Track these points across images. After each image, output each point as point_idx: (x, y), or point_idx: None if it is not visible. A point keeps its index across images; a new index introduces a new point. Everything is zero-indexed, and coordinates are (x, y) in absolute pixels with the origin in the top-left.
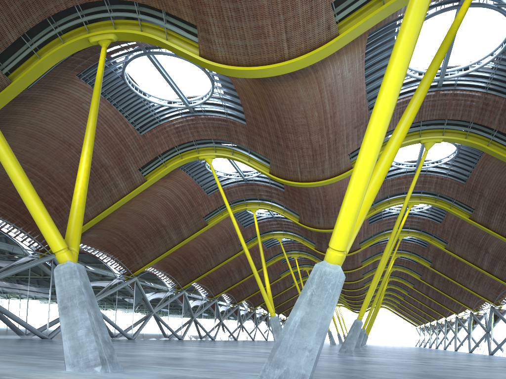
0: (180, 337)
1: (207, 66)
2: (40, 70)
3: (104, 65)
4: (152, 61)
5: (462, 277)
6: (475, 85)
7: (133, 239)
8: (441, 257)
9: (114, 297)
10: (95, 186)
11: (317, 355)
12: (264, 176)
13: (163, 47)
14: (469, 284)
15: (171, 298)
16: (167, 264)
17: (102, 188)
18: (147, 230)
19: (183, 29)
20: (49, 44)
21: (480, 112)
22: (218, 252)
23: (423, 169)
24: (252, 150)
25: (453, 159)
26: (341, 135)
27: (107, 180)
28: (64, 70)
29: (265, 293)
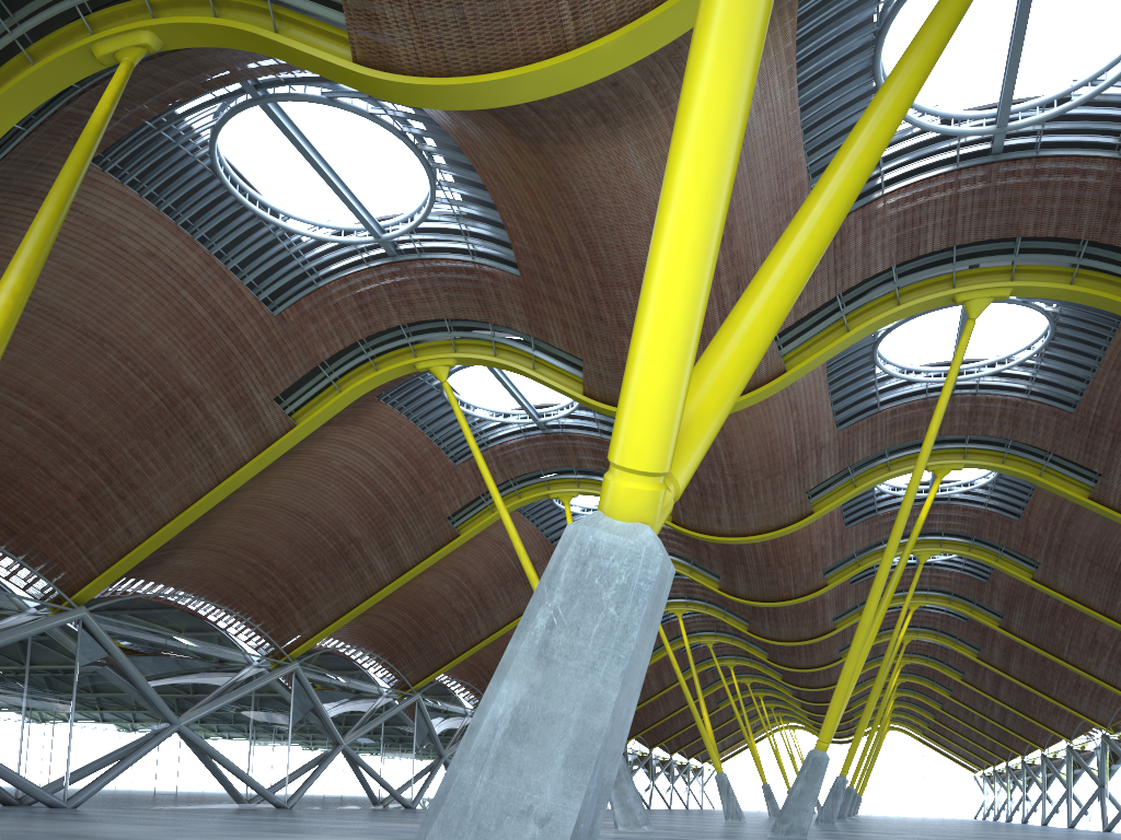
0: (409, 802)
1: (374, 87)
2: None
3: (114, 101)
4: (276, 121)
5: (1078, 650)
6: (1090, 145)
7: (284, 571)
8: (1025, 603)
9: (241, 710)
10: (173, 442)
11: (580, 837)
12: (587, 417)
13: (269, 53)
14: (1097, 666)
15: (387, 712)
16: (375, 632)
17: (189, 447)
18: (315, 551)
19: (315, 2)
20: None
21: (1106, 212)
22: (493, 602)
23: (969, 382)
24: (540, 339)
25: (1042, 354)
26: None
27: (201, 426)
28: (56, 144)
29: None
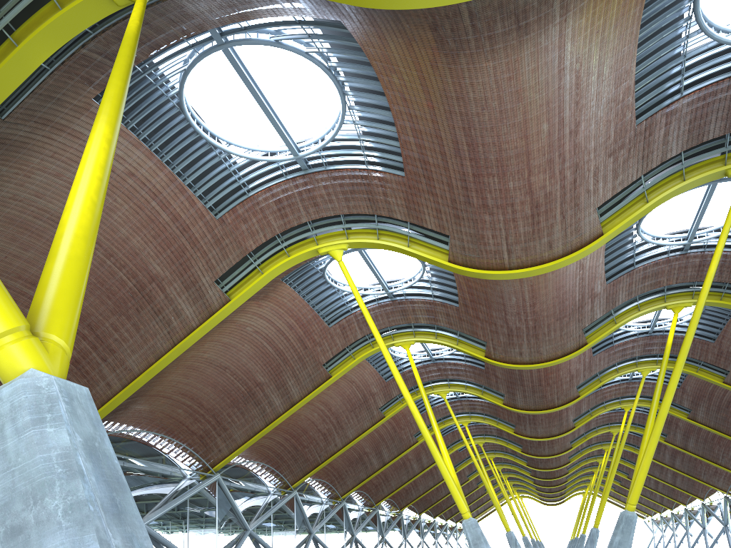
0: None
1: None
2: (19, 70)
3: (141, 19)
4: (233, 62)
5: None
6: None
7: (210, 409)
8: (706, 400)
9: (183, 510)
10: (142, 317)
11: None
12: (422, 287)
13: None
14: None
15: (276, 505)
16: (266, 449)
17: (153, 320)
18: (232, 394)
19: None
20: (34, 16)
21: None
22: (346, 424)
23: (698, 244)
24: (416, 223)
25: None
26: (585, 172)
27: (162, 304)
28: (70, 82)
29: (450, 479)
